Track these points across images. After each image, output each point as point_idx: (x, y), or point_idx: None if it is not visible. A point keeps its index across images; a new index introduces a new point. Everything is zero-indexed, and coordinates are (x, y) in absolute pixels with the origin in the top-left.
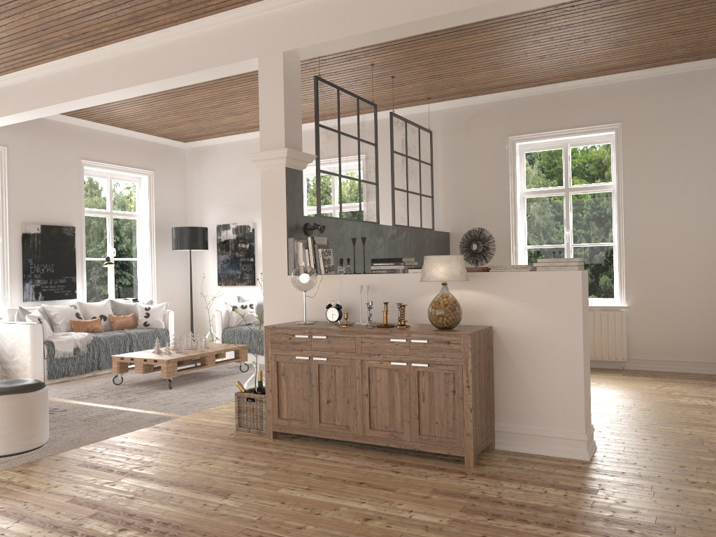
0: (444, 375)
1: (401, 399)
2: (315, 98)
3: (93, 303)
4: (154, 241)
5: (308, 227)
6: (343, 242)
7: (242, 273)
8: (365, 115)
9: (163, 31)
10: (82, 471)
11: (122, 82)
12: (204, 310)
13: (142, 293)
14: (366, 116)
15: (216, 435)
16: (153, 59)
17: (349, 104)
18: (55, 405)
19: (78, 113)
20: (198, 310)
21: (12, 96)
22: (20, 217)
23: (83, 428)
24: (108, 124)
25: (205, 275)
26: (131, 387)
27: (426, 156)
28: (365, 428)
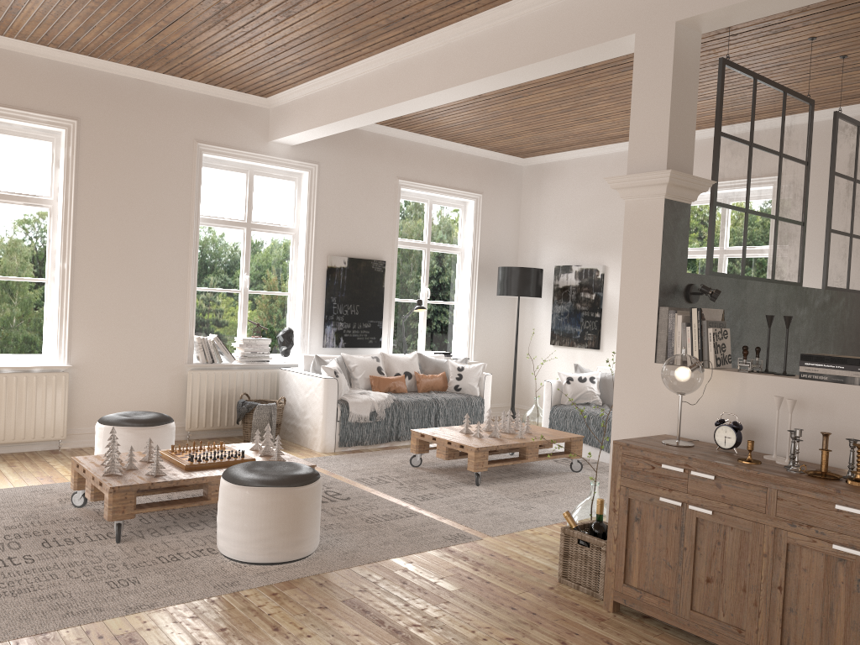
0: None
1: (846, 612)
2: (718, 93)
3: (398, 356)
4: (475, 282)
5: (691, 291)
6: (744, 313)
7: (583, 331)
8: (794, 116)
9: (503, 6)
10: (346, 615)
11: (447, 80)
12: (530, 373)
13: (457, 345)
14: (796, 118)
15: (529, 584)
16: (487, 47)
17: (770, 101)
18: (339, 487)
19: (398, 123)
20: (522, 372)
21: (323, 104)
22: (326, 247)
23: (362, 535)
24: (432, 135)
25: (535, 330)
26: (430, 473)
27: None
28: (771, 642)
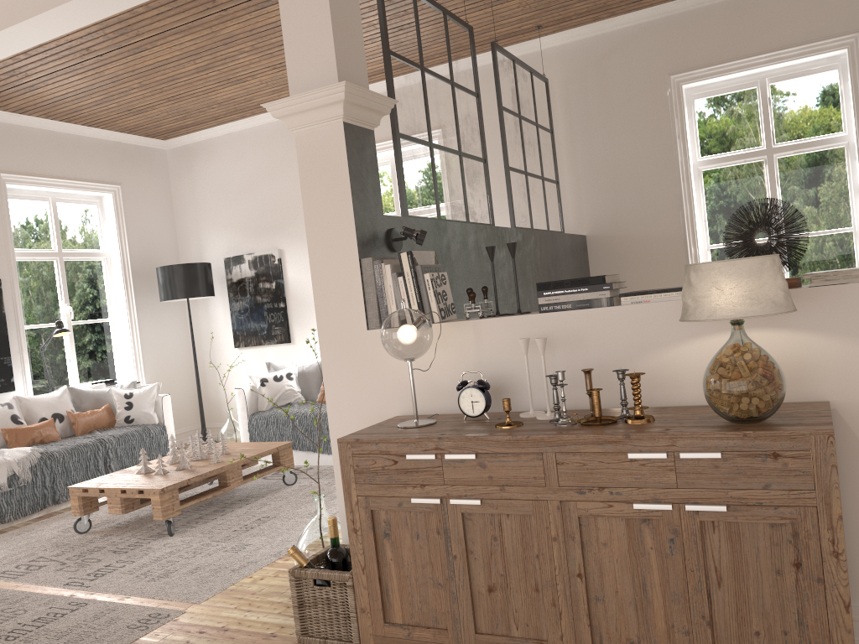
0: (768, 529)
1: (662, 583)
2: (379, 3)
3: (40, 397)
4: (132, 291)
5: (393, 236)
6: (450, 260)
7: (270, 325)
8: (457, 42)
9: None
10: None
11: (25, 7)
12: (218, 385)
13: (123, 369)
14: (460, 45)
15: None
16: None
17: (432, 21)
18: None
19: None
20: (209, 386)
21: None
22: None
23: None
24: (39, 115)
25: (215, 334)
26: (105, 536)
27: (544, 118)
28: None
